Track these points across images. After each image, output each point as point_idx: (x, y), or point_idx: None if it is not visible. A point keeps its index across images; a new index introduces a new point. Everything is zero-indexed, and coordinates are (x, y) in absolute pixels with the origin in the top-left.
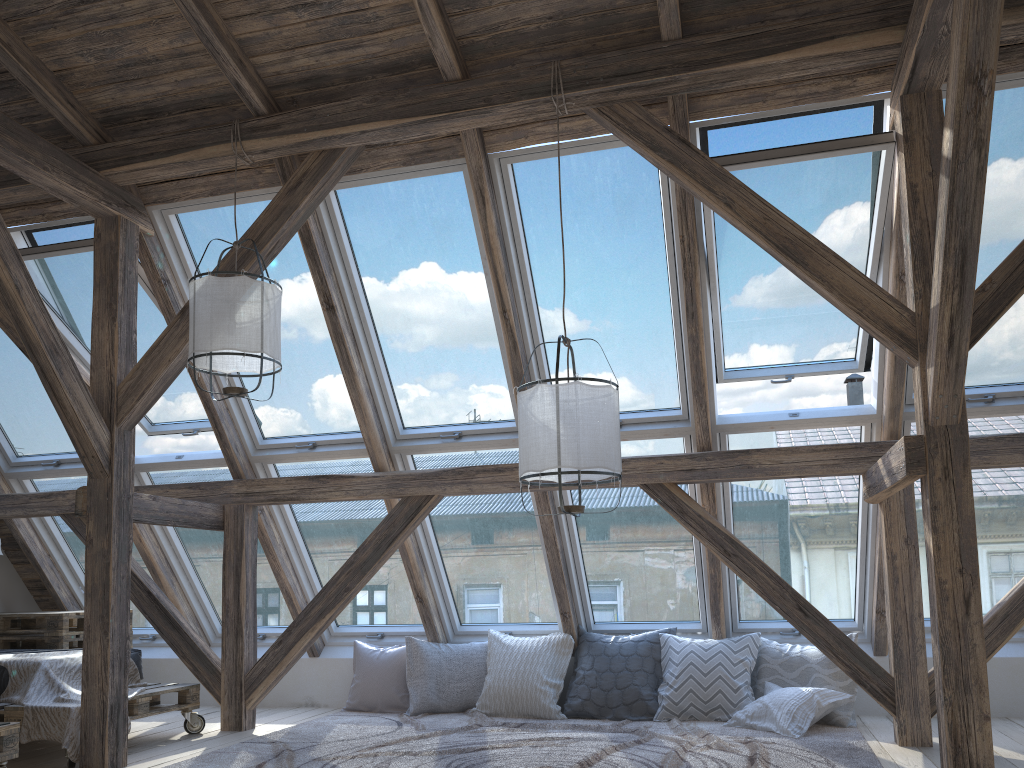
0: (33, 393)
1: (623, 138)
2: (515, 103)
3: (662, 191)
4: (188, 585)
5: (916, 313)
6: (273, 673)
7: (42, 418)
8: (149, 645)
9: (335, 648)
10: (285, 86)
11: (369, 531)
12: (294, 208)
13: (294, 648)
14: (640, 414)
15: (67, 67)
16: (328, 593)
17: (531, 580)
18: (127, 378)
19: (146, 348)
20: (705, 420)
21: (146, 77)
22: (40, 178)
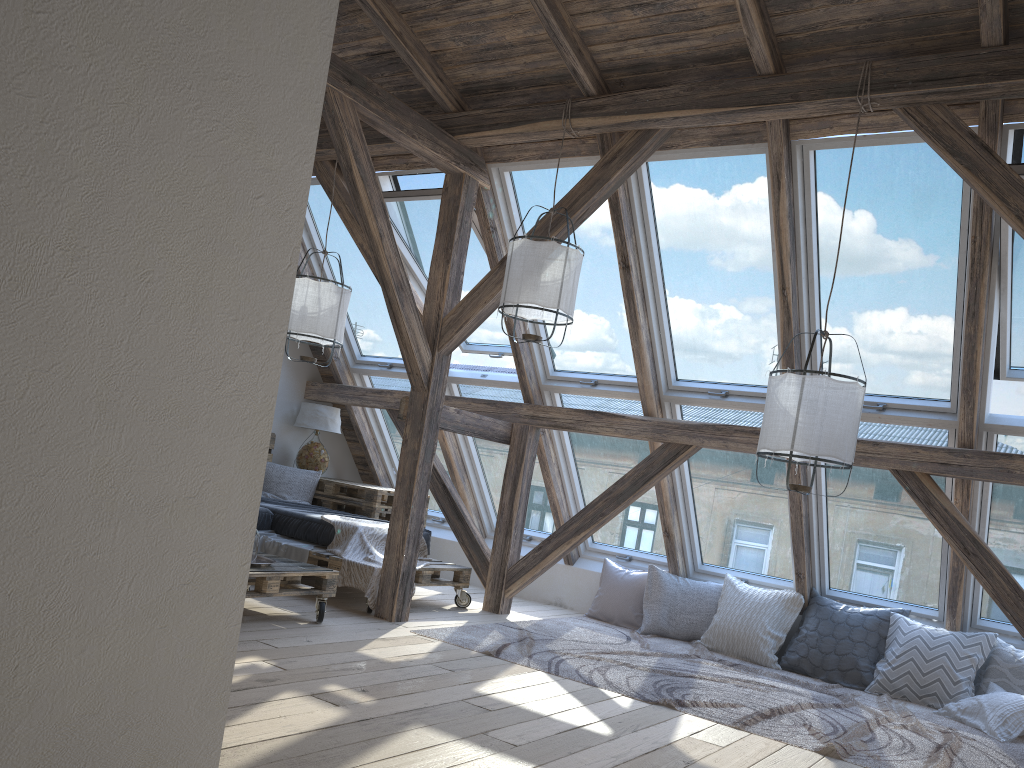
0: (380, 306)
1: (925, 139)
2: (820, 101)
3: (963, 188)
4: (475, 483)
5: None
6: (530, 572)
7: (383, 327)
8: (438, 526)
9: (587, 561)
10: (615, 70)
11: (632, 465)
12: (606, 180)
13: (550, 555)
14: (906, 400)
15: (441, 49)
16: (586, 514)
17: (774, 537)
18: (451, 312)
19: (470, 281)
20: (970, 418)
21: (501, 59)
22: (408, 143)
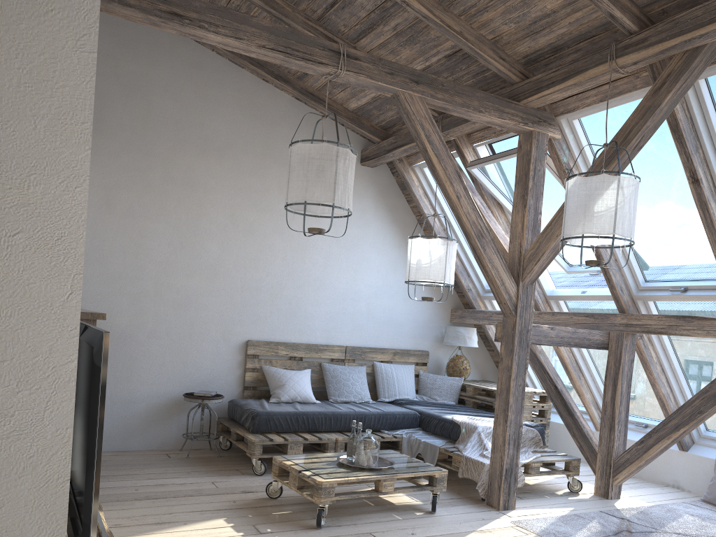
0: None
1: None
2: None
3: None
4: (591, 380)
5: None
6: (634, 463)
7: None
8: None
9: (702, 447)
10: (655, 2)
11: None
12: (657, 106)
13: (652, 449)
14: None
15: (498, 34)
16: (683, 412)
17: None
18: (530, 248)
19: None
20: None
21: (548, 26)
22: (478, 118)
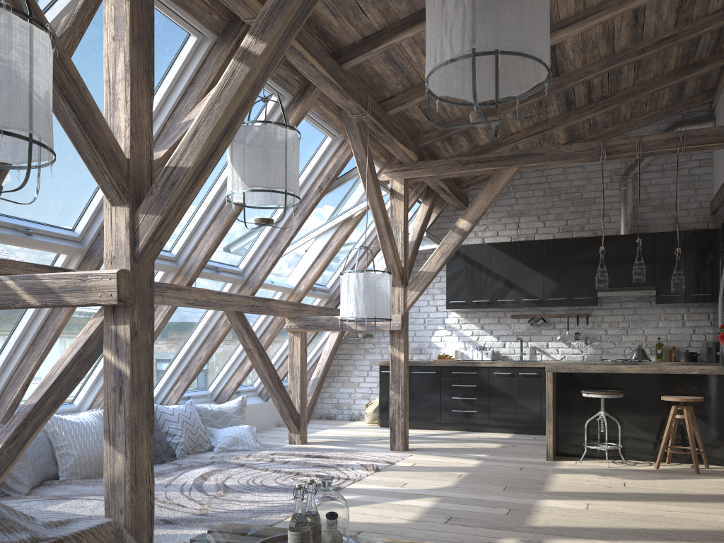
0: None
1: (355, 142)
2: (358, 105)
3: (317, 161)
4: None
5: (404, 267)
6: (7, 471)
7: None
8: None
9: None
10: None
11: None
12: None
13: (29, 441)
14: (225, 266)
15: None
16: (61, 384)
17: None
18: (160, 163)
19: None
20: (264, 279)
21: None
22: None
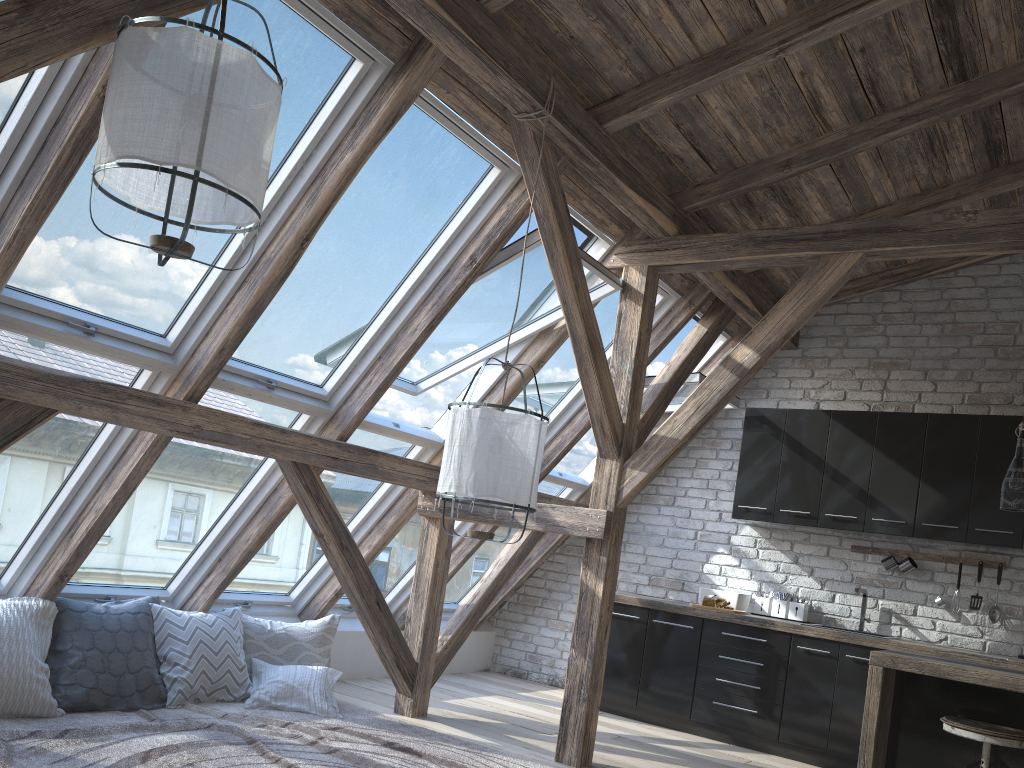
0: None
1: (532, 173)
2: (521, 89)
3: (472, 209)
4: None
5: (626, 425)
6: None
7: None
8: None
9: None
10: None
11: None
12: None
13: None
14: (291, 381)
15: None
16: None
17: (10, 524)
18: None
19: None
20: (364, 415)
21: None
22: None
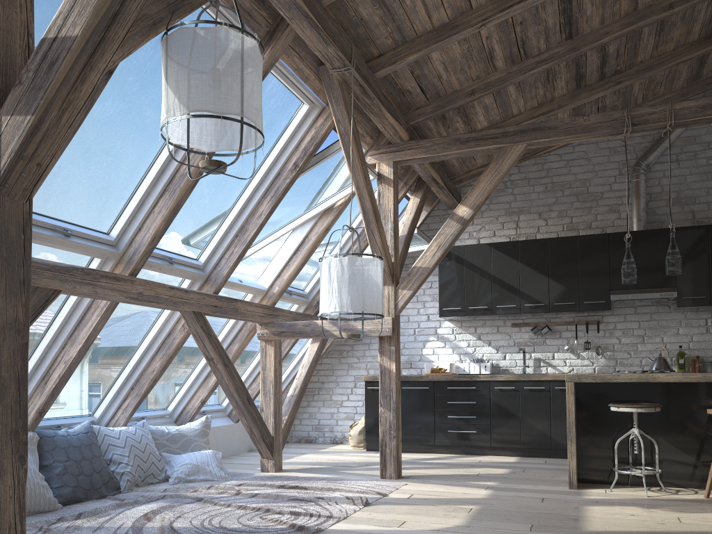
0: None
1: (337, 106)
2: (340, 53)
3: (292, 132)
4: None
5: (394, 263)
6: None
7: None
8: None
9: None
10: None
11: None
12: None
13: None
14: (181, 257)
15: None
16: None
17: None
18: None
19: None
20: (229, 275)
21: None
22: None
